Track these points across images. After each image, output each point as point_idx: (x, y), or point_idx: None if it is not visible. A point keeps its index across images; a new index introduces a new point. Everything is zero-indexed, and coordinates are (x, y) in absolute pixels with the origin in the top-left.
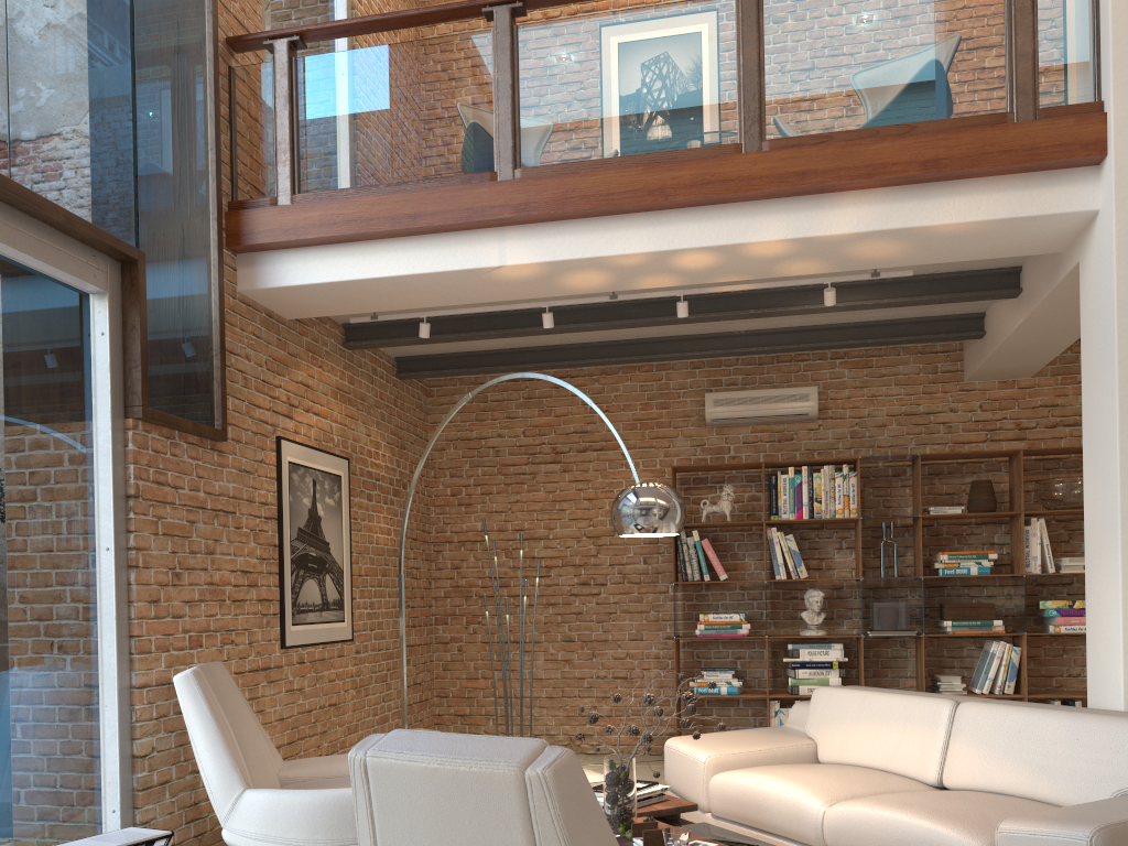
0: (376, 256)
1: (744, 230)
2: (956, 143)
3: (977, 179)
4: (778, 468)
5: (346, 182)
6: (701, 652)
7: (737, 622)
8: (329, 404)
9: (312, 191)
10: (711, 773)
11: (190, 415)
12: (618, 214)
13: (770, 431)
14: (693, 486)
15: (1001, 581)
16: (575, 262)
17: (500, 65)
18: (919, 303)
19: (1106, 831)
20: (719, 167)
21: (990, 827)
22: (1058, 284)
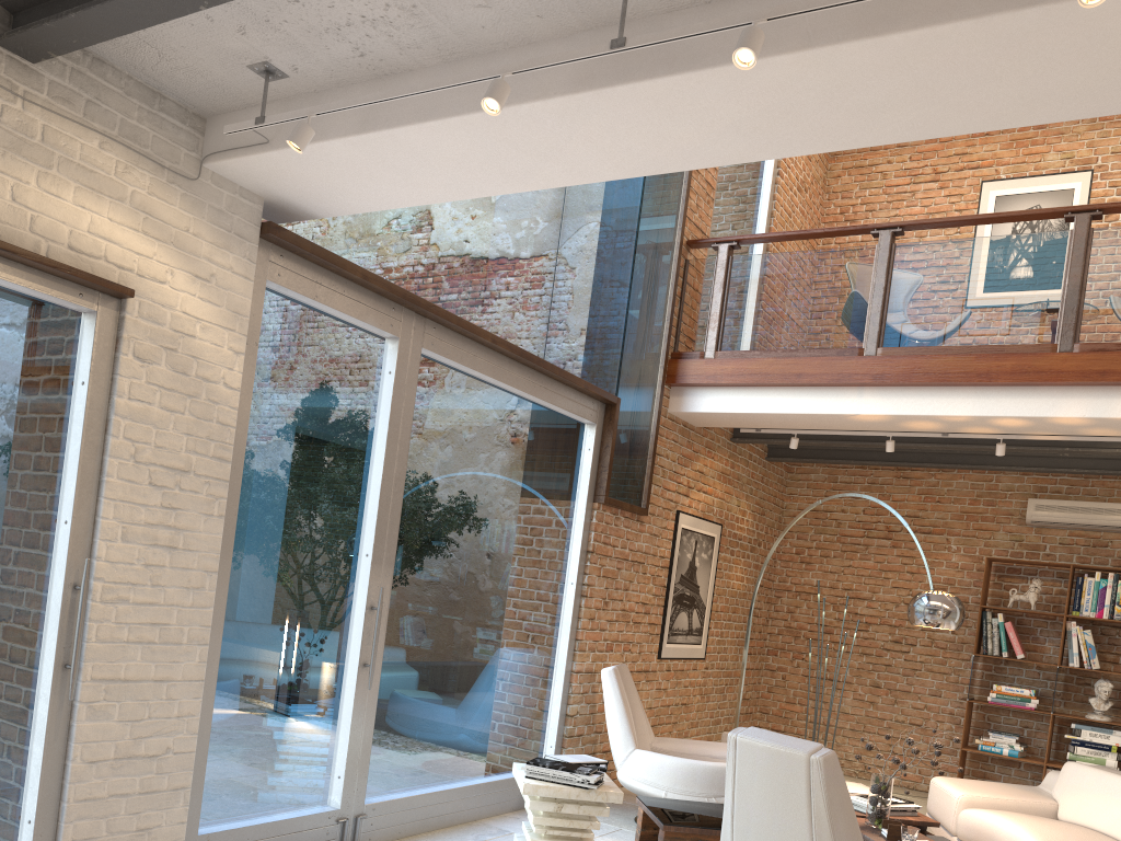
0: (767, 397)
1: (1050, 407)
2: None
3: None
4: (1088, 569)
5: (754, 345)
6: (991, 716)
7: (1026, 697)
8: (714, 484)
9: (729, 349)
10: (961, 808)
11: (628, 499)
12: (951, 385)
13: (1086, 536)
14: (1006, 574)
15: None
16: (913, 416)
17: (878, 272)
18: None
19: None
20: (1035, 361)
21: None
22: None
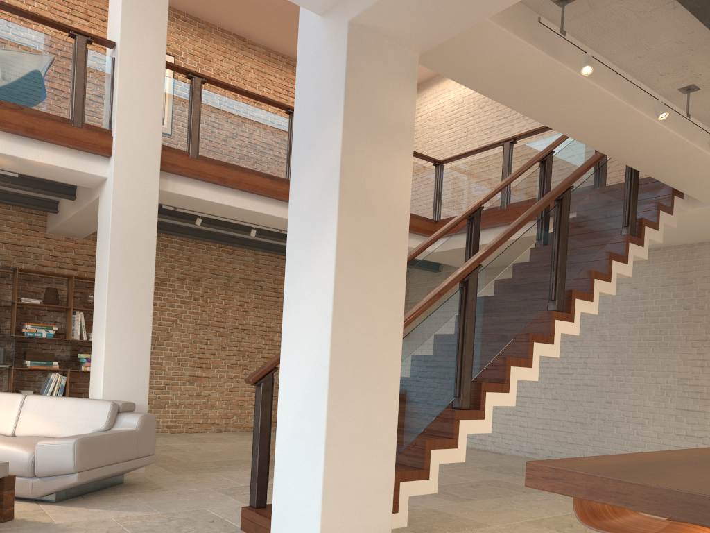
0: None
1: None
2: (44, 125)
3: (53, 144)
4: None
5: None
6: None
7: None
8: None
9: None
10: None
11: None
12: None
13: None
14: None
15: (60, 342)
16: None
17: None
18: (22, 189)
19: (81, 439)
20: None
21: (35, 446)
22: (91, 202)
